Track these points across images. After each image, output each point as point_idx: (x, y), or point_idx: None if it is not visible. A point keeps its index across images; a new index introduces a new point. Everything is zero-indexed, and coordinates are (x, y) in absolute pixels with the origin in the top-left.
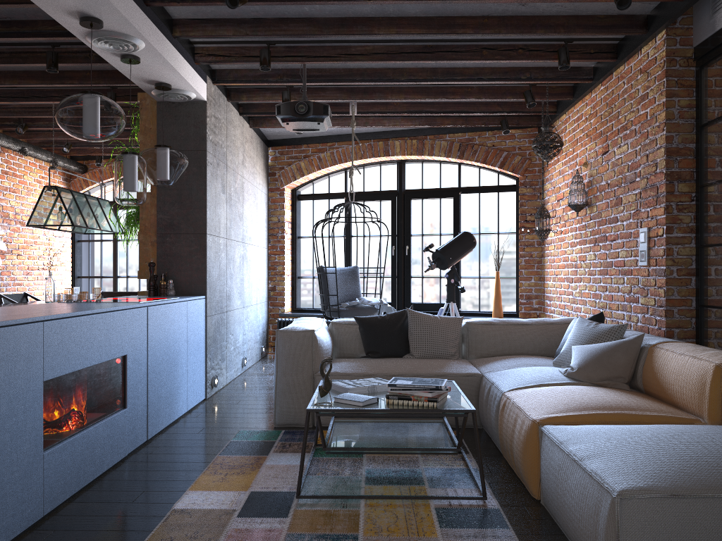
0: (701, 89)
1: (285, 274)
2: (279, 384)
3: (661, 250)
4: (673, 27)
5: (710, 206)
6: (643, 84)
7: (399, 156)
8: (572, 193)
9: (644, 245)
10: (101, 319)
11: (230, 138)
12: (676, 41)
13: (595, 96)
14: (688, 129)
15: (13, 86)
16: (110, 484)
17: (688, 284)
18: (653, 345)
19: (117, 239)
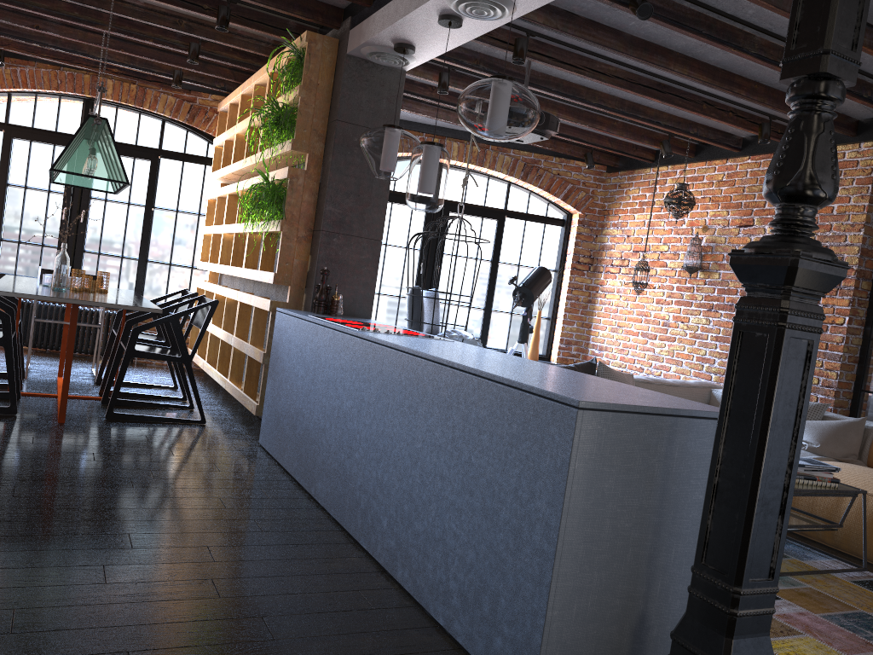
0: None
1: None
2: None
3: (838, 337)
4: None
5: None
6: None
7: (454, 161)
8: (692, 255)
9: None
10: None
11: None
12: None
13: (734, 166)
14: None
15: None
16: None
17: (852, 370)
18: None
19: (7, 182)
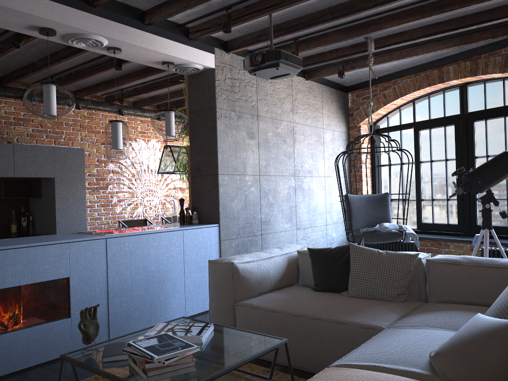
0: None
1: None
2: (210, 308)
3: None
4: None
5: None
6: None
7: (454, 81)
8: None
9: None
10: (20, 252)
11: (264, 93)
12: None
13: None
14: None
15: (129, 83)
16: (13, 380)
17: None
18: None
19: None
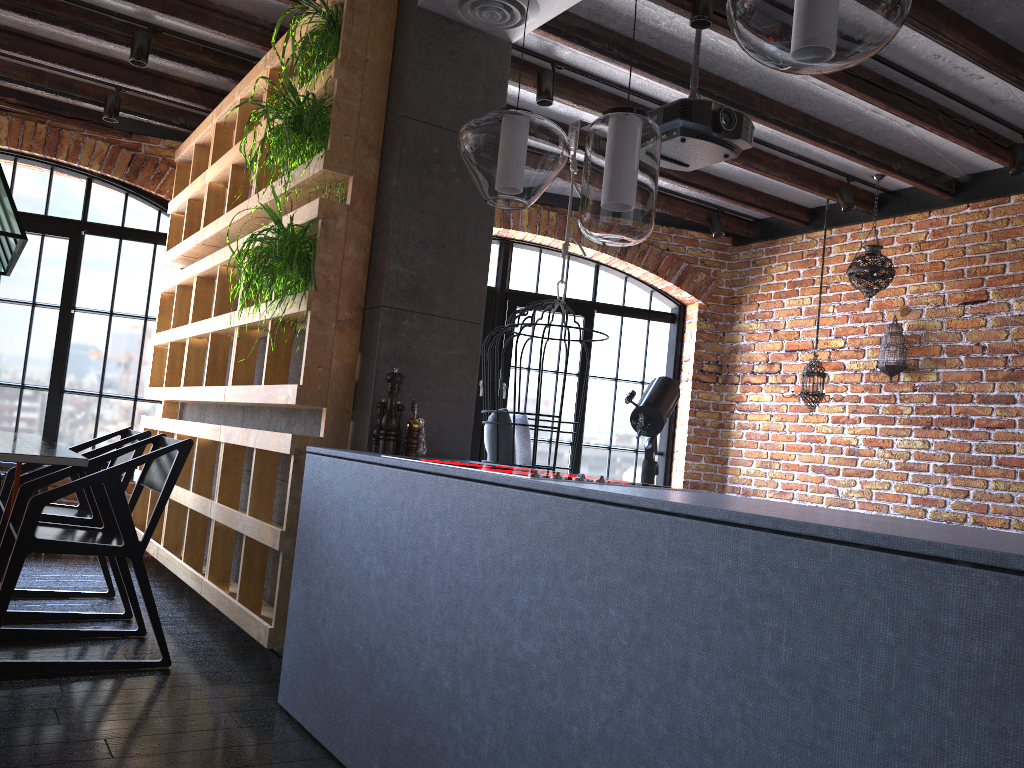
0: None
1: None
2: None
3: None
4: None
5: None
6: None
7: (523, 233)
8: (893, 348)
9: None
10: None
11: None
12: None
13: (944, 219)
14: None
15: None
16: None
17: None
18: None
19: None
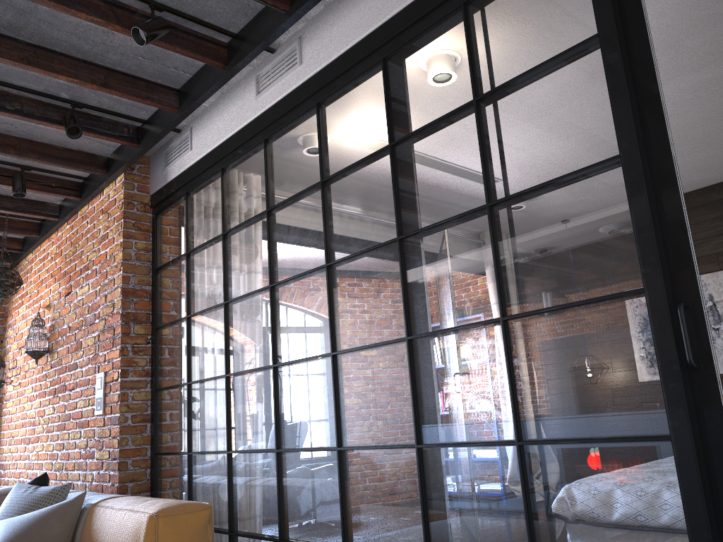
0: (157, 234)
1: None
2: None
3: (117, 395)
4: (132, 172)
5: (164, 348)
6: (104, 224)
7: None
8: (32, 337)
9: (100, 391)
10: None
11: None
12: (134, 186)
13: (61, 235)
14: (145, 271)
15: None
16: None
17: (143, 432)
18: (95, 504)
19: None
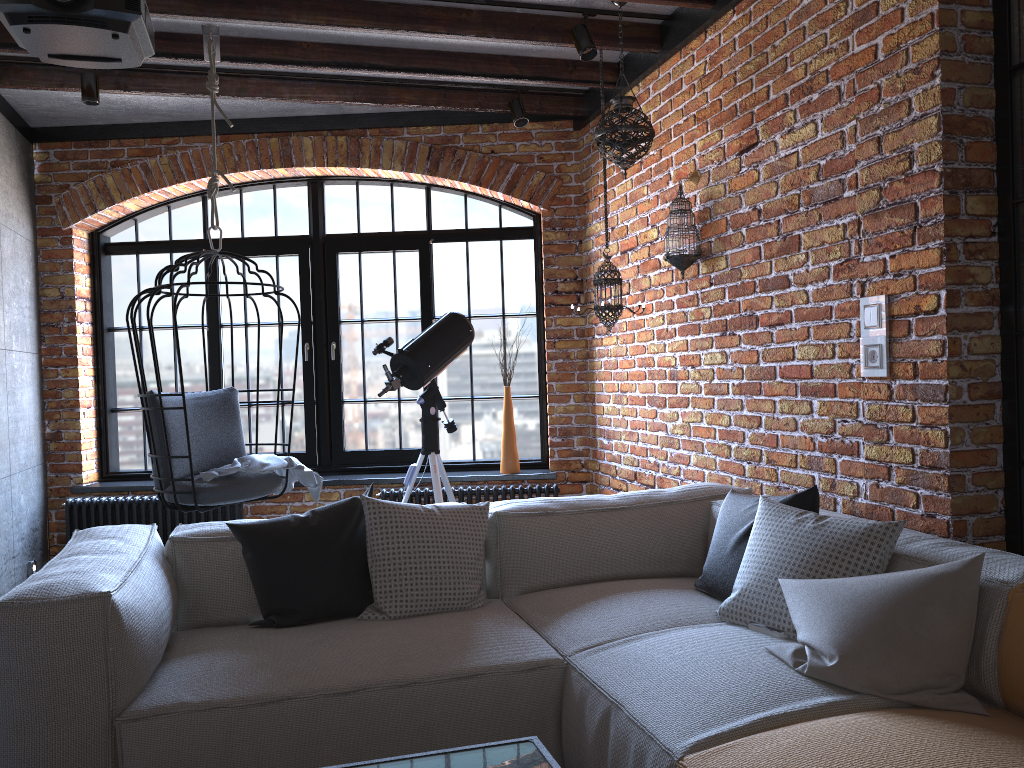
0: None
1: (80, 405)
2: (5, 763)
3: (933, 344)
4: None
5: None
6: None
7: (312, 168)
8: (675, 232)
9: (876, 333)
10: None
11: None
12: None
13: (717, 39)
14: (982, 76)
15: None
16: None
17: (990, 418)
18: (1020, 586)
19: None
